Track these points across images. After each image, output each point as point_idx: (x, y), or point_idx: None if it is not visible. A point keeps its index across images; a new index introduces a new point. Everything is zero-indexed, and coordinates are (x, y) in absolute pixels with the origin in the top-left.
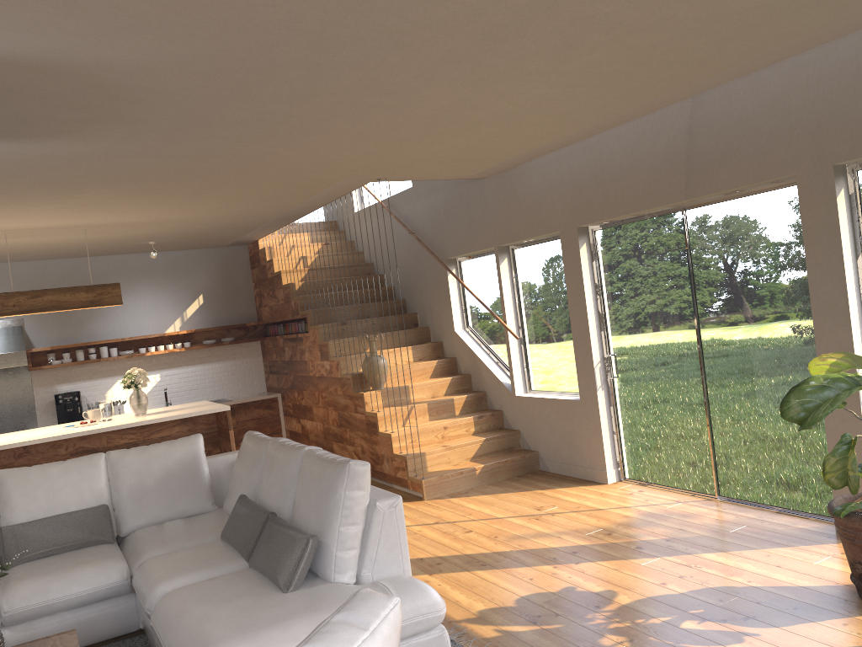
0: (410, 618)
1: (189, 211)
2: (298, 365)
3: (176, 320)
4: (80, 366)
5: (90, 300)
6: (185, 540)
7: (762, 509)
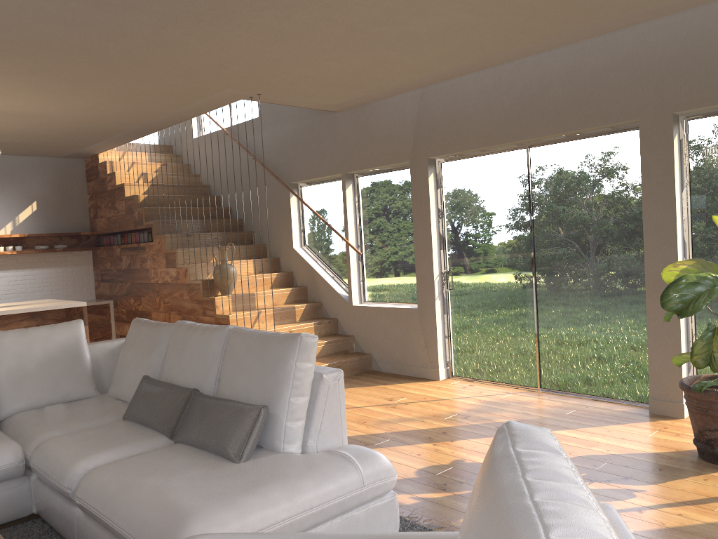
0: (371, 483)
1: (58, 105)
2: (137, 273)
3: (7, 224)
4: None
5: None
6: (82, 421)
7: (580, 397)
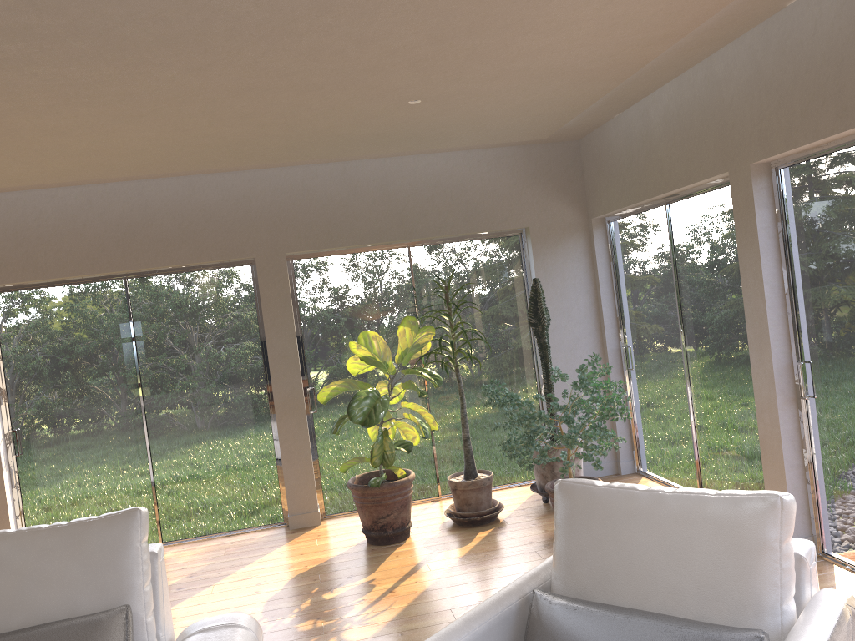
0: None
1: None
2: None
3: None
4: None
5: None
6: None
7: (212, 538)
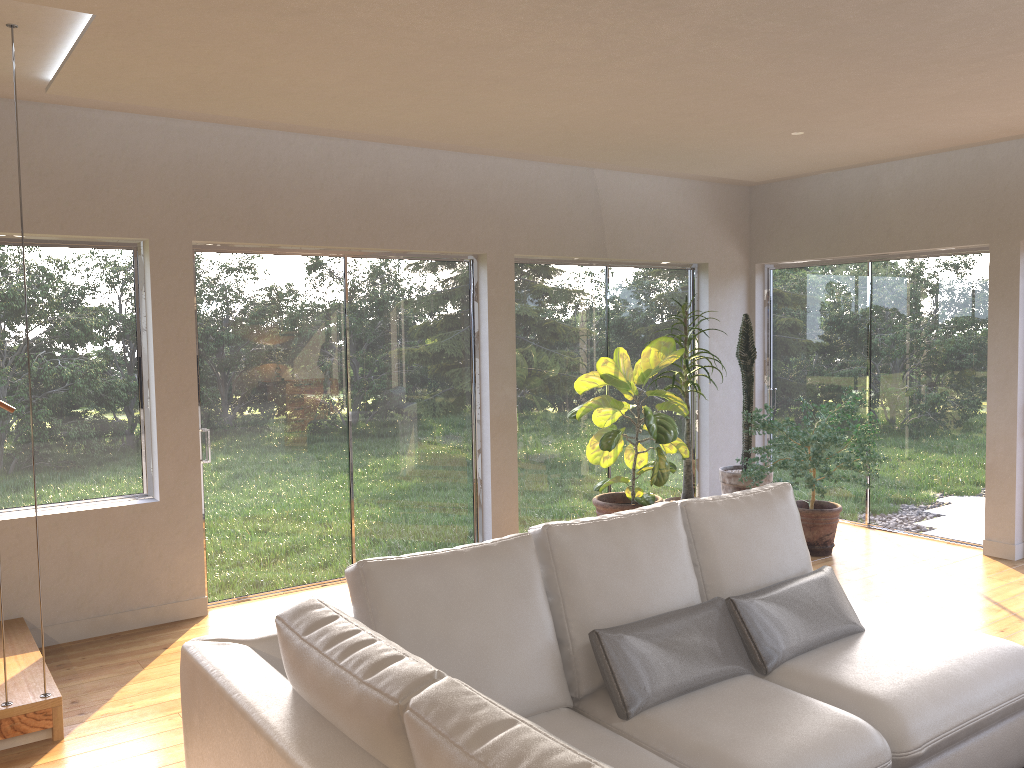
0: None
1: None
2: None
3: None
4: None
5: None
6: (634, 752)
7: None
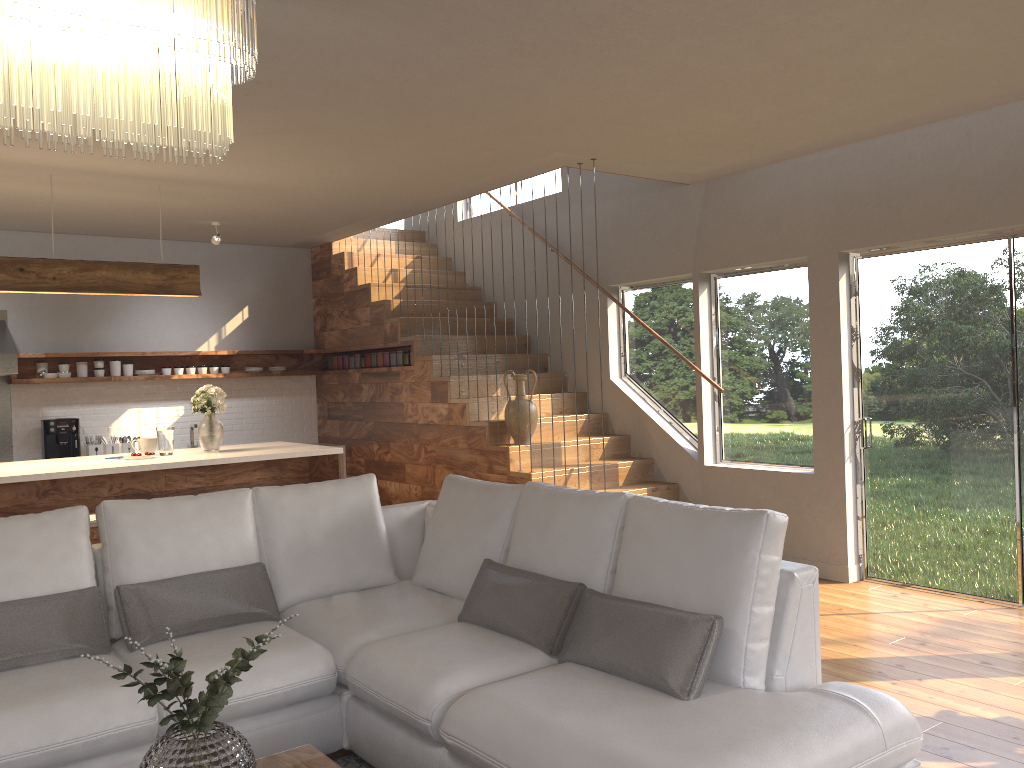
0: (894, 745)
1: (320, 175)
2: (385, 408)
3: (211, 336)
4: (79, 385)
5: (158, 284)
6: (401, 620)
7: None
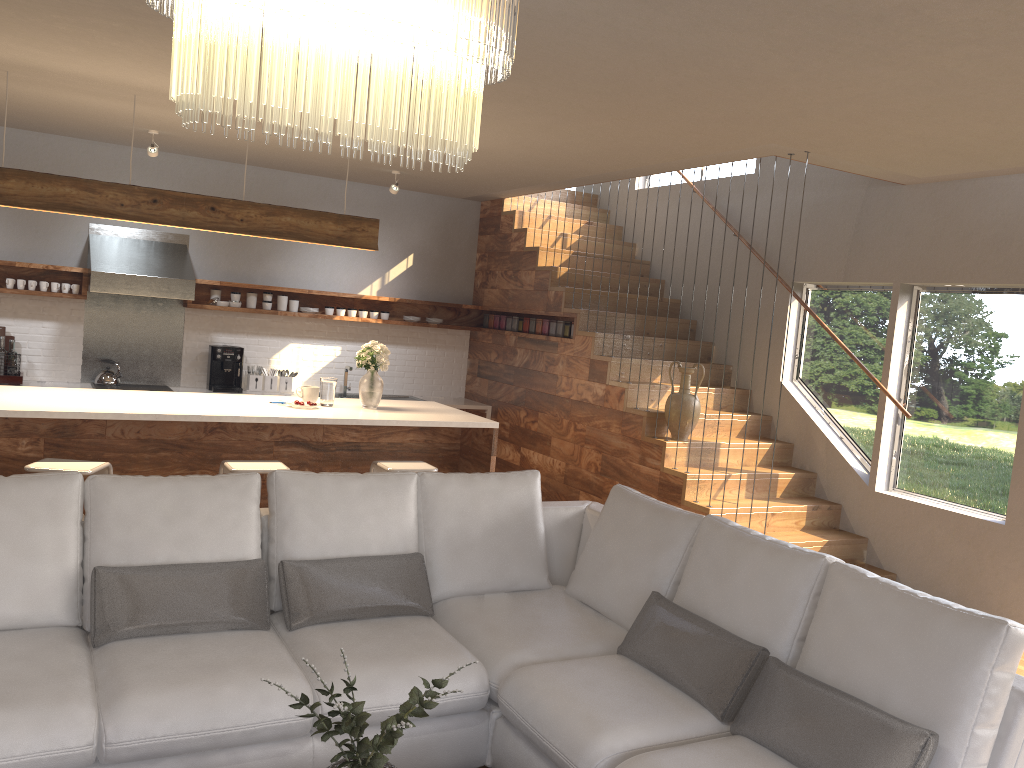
0: None
1: (513, 140)
2: (538, 377)
3: (375, 281)
4: (247, 315)
5: (338, 235)
6: (557, 641)
7: None
